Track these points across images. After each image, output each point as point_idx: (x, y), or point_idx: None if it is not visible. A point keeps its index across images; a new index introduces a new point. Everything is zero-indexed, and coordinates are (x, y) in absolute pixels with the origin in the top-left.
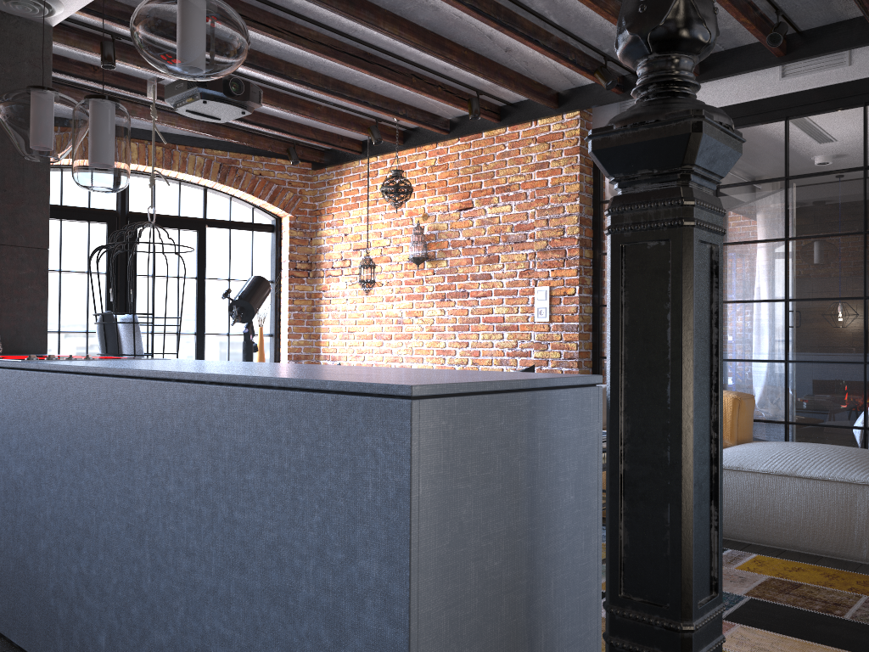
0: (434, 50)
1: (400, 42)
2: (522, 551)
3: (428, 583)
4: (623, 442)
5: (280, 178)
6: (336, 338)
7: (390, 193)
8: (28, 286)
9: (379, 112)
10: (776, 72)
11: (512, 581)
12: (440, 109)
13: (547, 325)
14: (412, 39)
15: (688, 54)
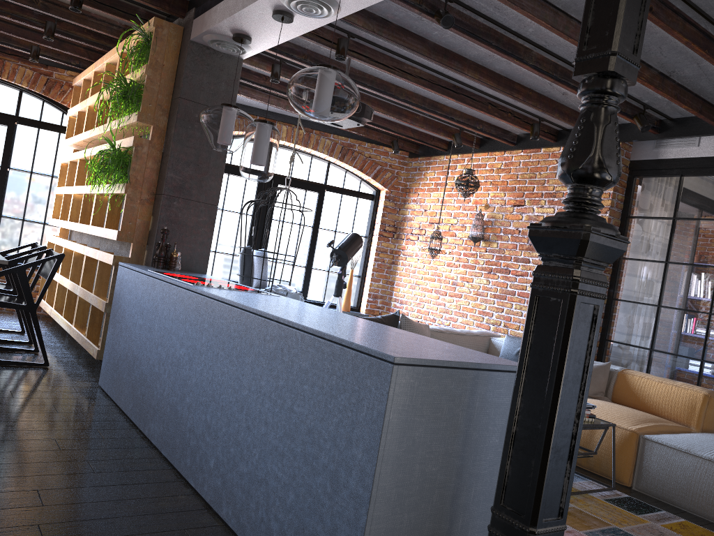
0: (504, 91)
1: (479, 83)
2: (453, 466)
3: (387, 469)
4: (517, 414)
5: (384, 161)
6: (405, 287)
7: (461, 186)
8: (202, 228)
9: (461, 126)
10: None
11: (443, 482)
12: (510, 127)
13: None
14: (488, 82)
15: (597, 186)
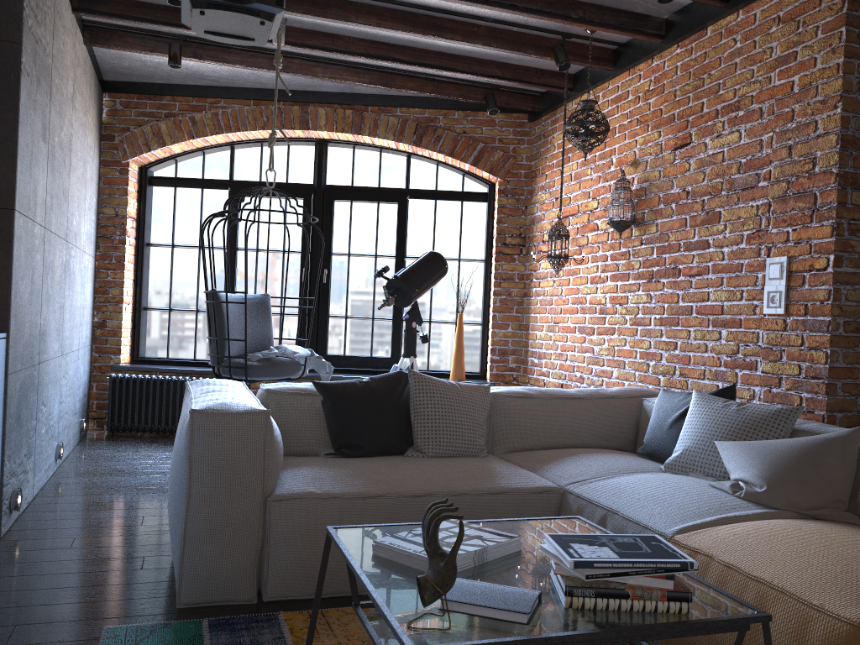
0: None
1: None
2: None
3: None
4: None
5: (489, 135)
6: (542, 330)
7: (573, 134)
8: None
9: (539, 18)
10: None
11: None
12: (640, 2)
13: (782, 320)
14: None
15: None
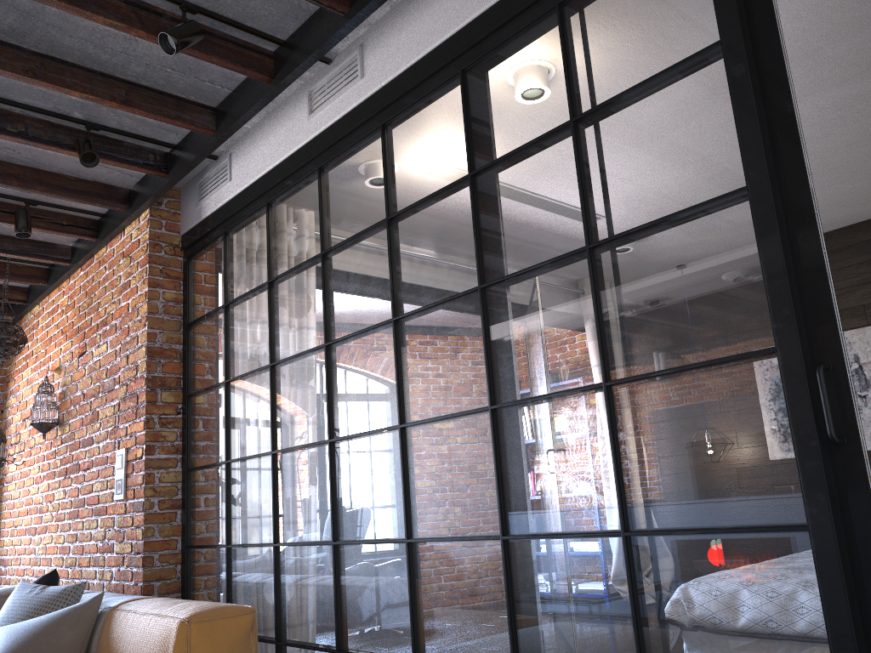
0: None
1: None
2: None
3: None
4: None
5: None
6: (8, 535)
7: None
8: None
9: None
10: (305, 110)
11: None
12: (35, 233)
13: (124, 504)
14: None
15: None
